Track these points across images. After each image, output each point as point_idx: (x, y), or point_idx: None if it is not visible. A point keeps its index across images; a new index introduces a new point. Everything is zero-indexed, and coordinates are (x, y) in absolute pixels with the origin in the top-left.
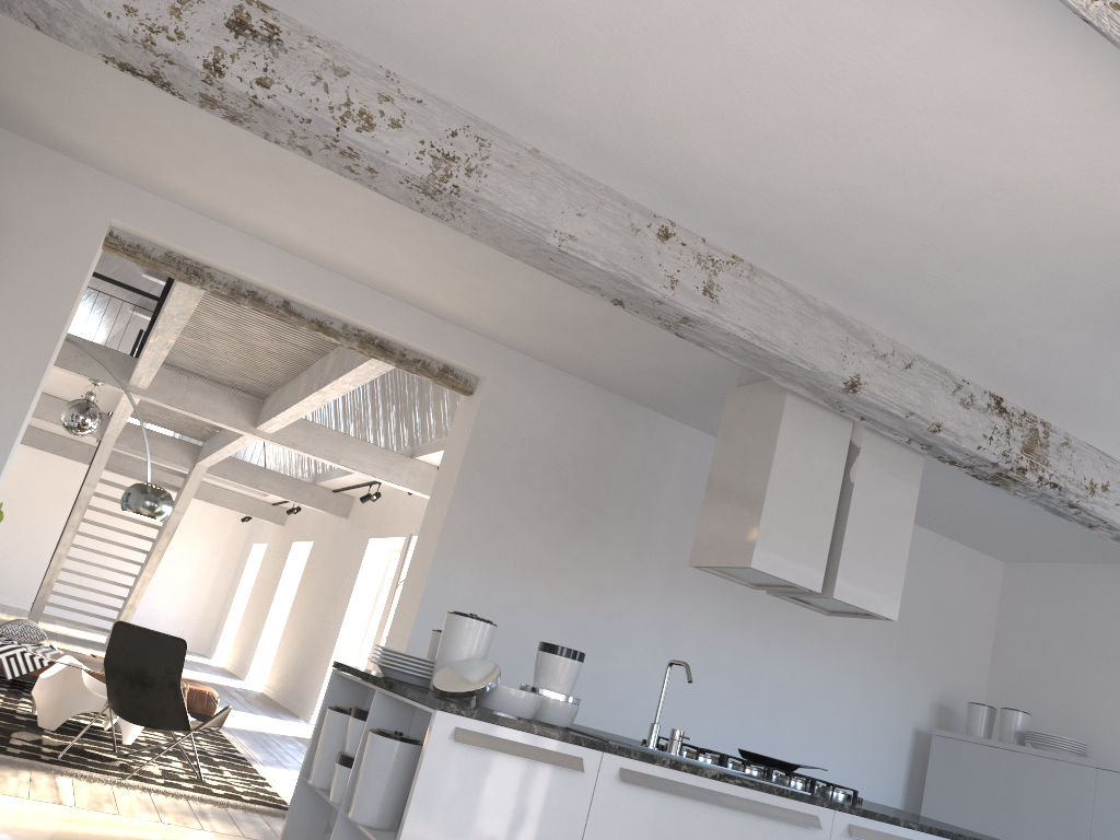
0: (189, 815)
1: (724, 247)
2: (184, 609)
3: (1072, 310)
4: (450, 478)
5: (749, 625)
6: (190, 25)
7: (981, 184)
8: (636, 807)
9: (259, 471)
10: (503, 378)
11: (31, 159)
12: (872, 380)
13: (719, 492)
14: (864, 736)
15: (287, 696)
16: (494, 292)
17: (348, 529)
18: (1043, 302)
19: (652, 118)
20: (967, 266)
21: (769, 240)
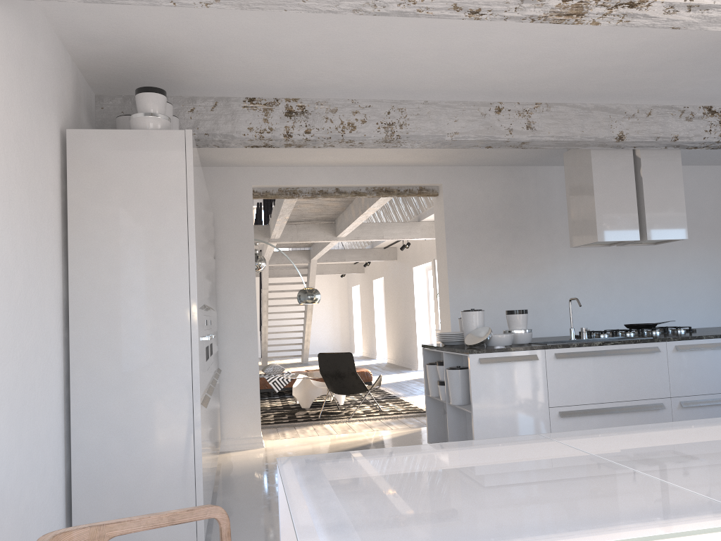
0: (383, 425)
1: (530, 102)
2: (330, 332)
3: (716, 67)
4: (442, 240)
5: (624, 256)
6: (273, 123)
7: (633, 46)
8: (567, 367)
9: (343, 252)
10: (450, 182)
11: (211, 174)
12: (630, 130)
13: (573, 208)
14: (712, 291)
15: (401, 360)
16: (430, 149)
17: (399, 265)
18: (699, 69)
19: (471, 76)
20: (650, 71)
21: (549, 93)
